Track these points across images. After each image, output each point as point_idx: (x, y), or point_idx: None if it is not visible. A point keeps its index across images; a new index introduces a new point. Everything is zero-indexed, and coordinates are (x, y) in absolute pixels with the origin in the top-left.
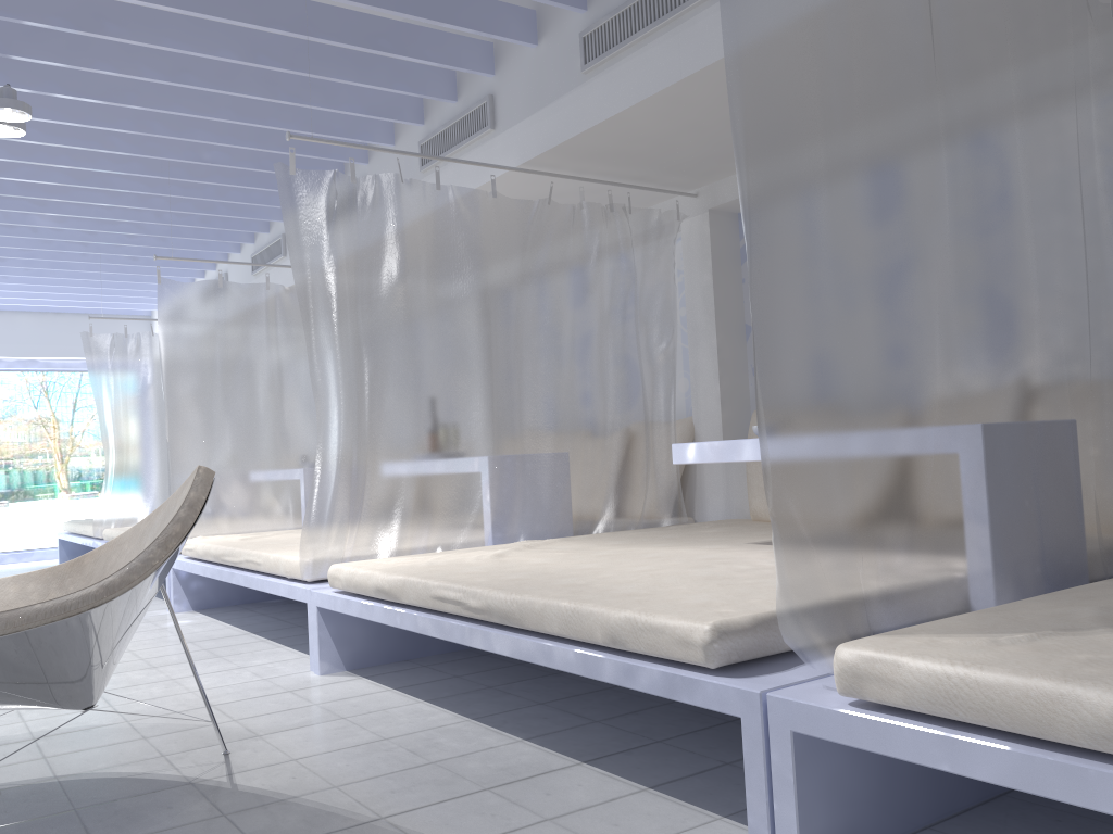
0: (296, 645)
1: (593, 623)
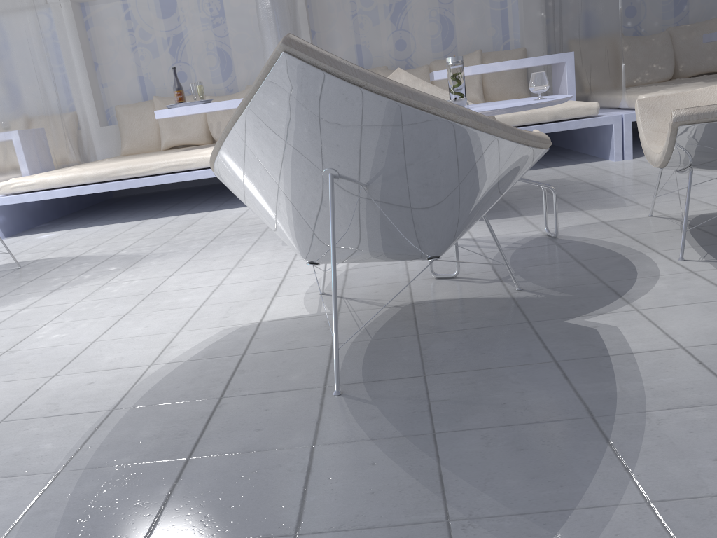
0: (214, 210)
1: (543, 115)
